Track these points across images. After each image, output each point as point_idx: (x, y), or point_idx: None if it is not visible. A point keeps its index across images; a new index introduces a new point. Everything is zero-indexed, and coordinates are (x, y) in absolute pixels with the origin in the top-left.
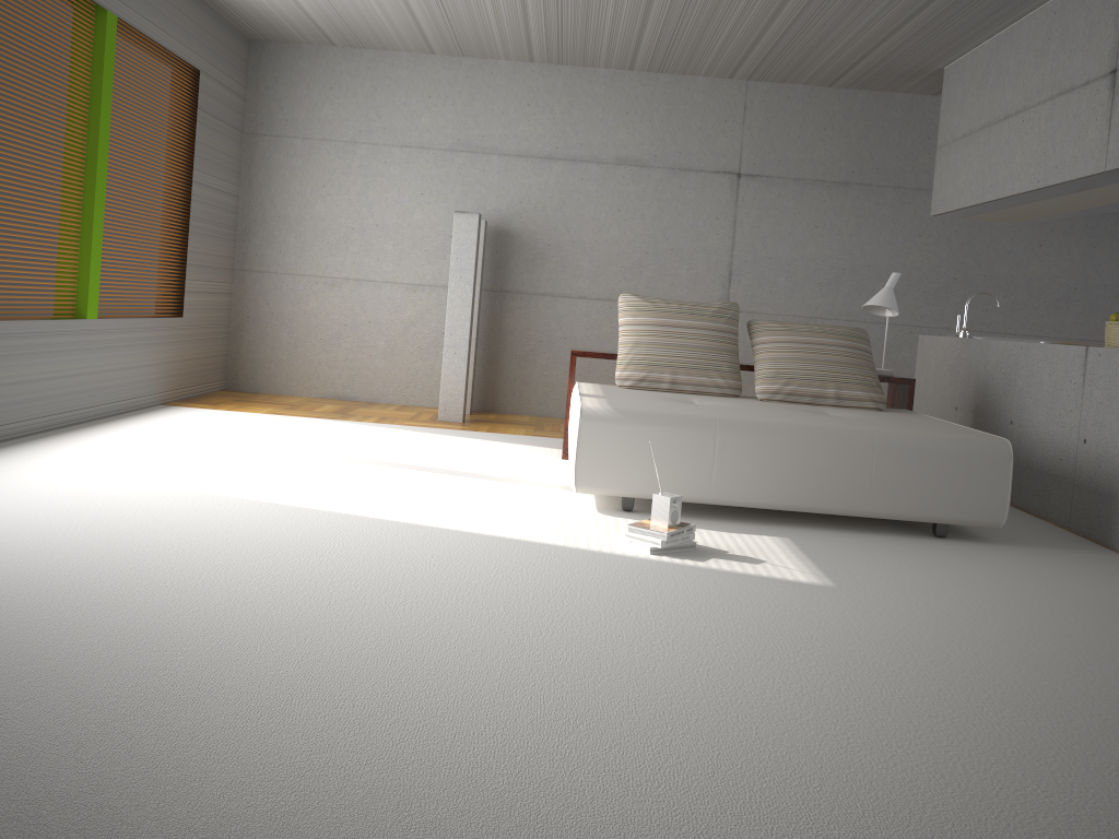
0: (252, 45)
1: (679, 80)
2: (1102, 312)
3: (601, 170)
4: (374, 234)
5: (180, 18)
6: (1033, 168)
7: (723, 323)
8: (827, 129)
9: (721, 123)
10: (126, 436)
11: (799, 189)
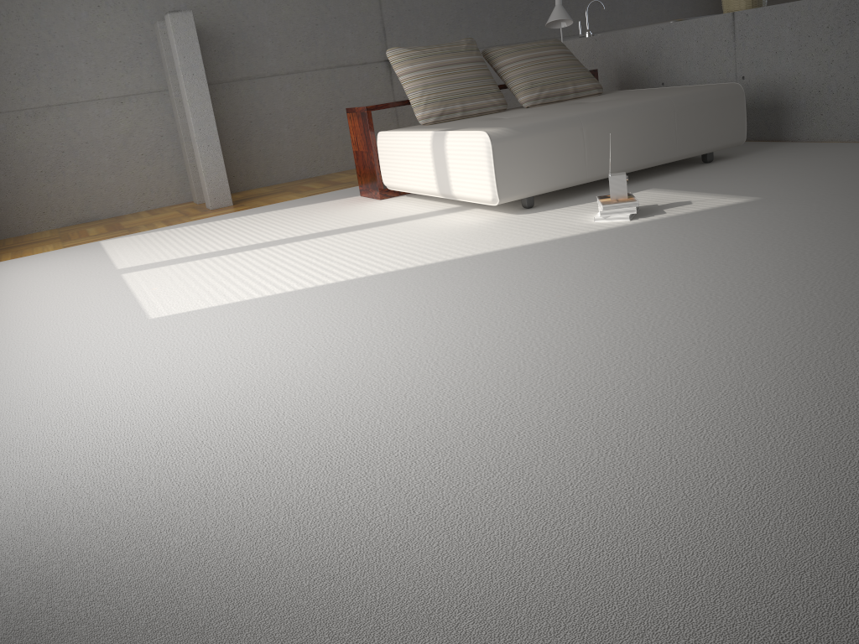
0: None
1: None
2: (618, 8)
3: None
4: (62, 56)
5: None
6: None
7: (476, 55)
8: None
9: None
10: None
11: None
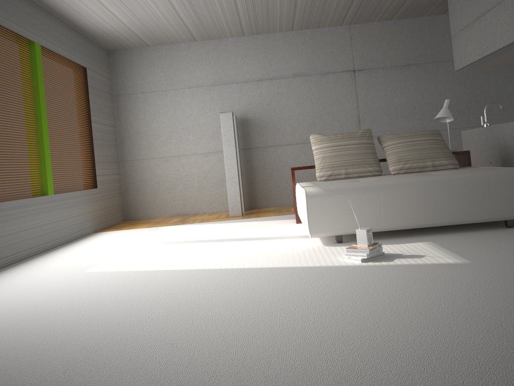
0: (110, 53)
1: (316, 31)
2: None
3: (286, 81)
4: (182, 132)
5: (72, 43)
6: (509, 32)
7: (366, 140)
8: (393, 40)
9: (341, 48)
10: (76, 250)
11: (385, 72)
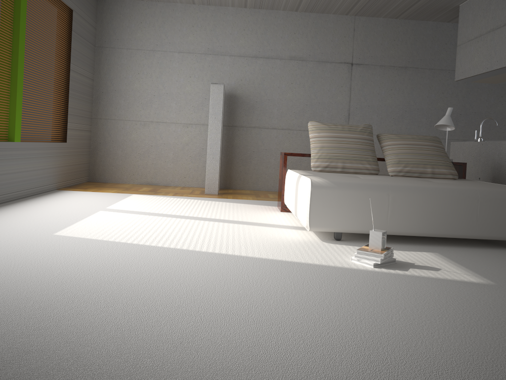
0: (99, 0)
1: (320, 16)
2: None
3: (282, 63)
4: (165, 98)
5: None
6: None
7: (366, 135)
8: (395, 40)
9: (342, 38)
10: (39, 207)
11: (382, 71)
